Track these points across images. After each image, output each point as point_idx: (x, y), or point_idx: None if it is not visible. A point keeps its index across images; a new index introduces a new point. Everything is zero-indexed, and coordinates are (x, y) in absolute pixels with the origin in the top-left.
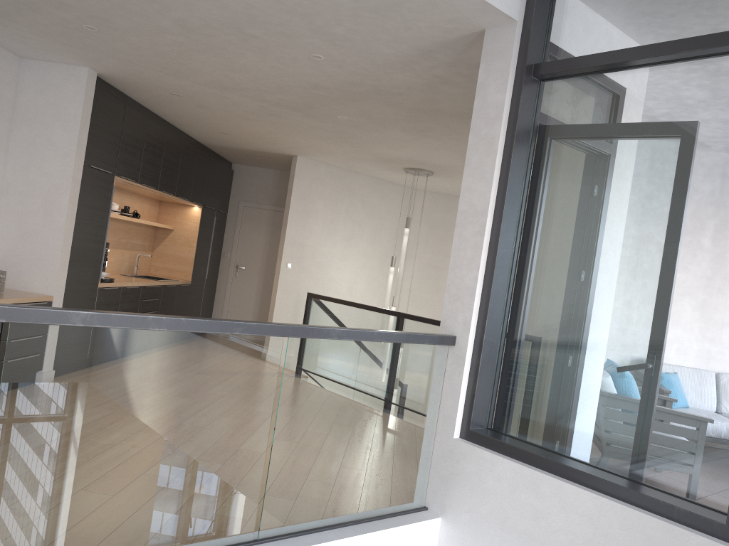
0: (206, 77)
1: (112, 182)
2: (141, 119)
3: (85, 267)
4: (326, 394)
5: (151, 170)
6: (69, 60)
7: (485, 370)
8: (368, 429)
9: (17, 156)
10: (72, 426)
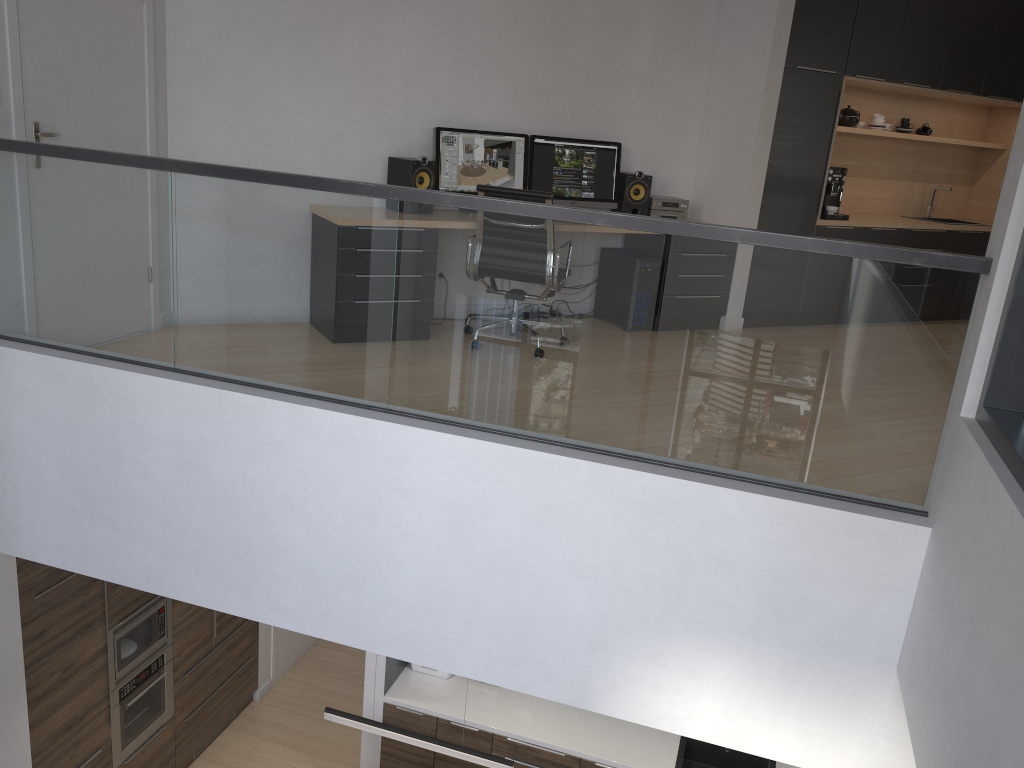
0: None
1: (838, 85)
2: None
3: (792, 198)
4: (730, 312)
5: (922, 62)
6: None
7: (1023, 315)
8: (804, 371)
9: (719, 68)
10: (453, 295)
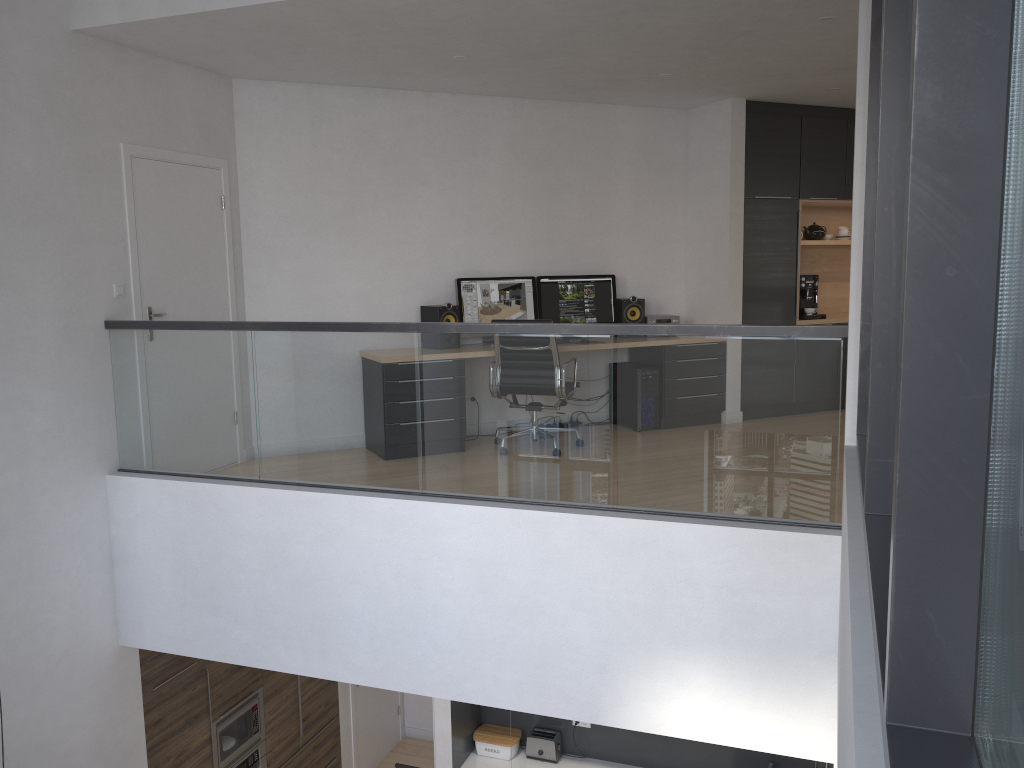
0: (810, 69)
1: (795, 207)
2: (833, 125)
3: (769, 305)
4: (668, 387)
5: None
6: (709, 98)
7: None
8: (729, 425)
9: (692, 205)
10: (464, 398)
